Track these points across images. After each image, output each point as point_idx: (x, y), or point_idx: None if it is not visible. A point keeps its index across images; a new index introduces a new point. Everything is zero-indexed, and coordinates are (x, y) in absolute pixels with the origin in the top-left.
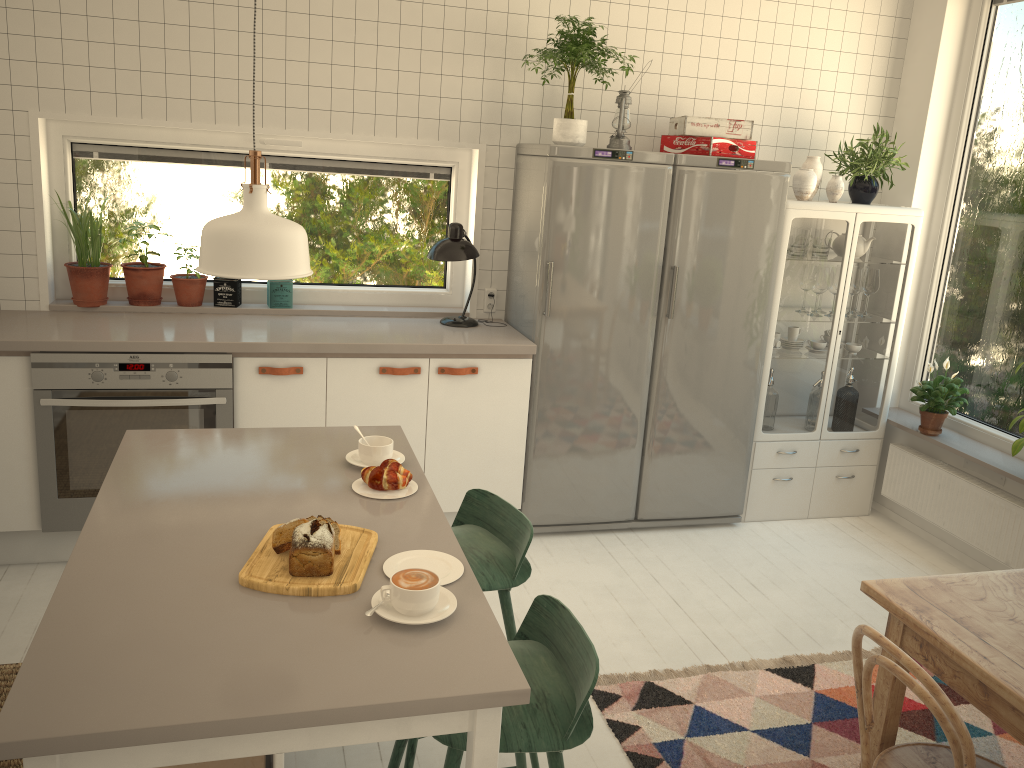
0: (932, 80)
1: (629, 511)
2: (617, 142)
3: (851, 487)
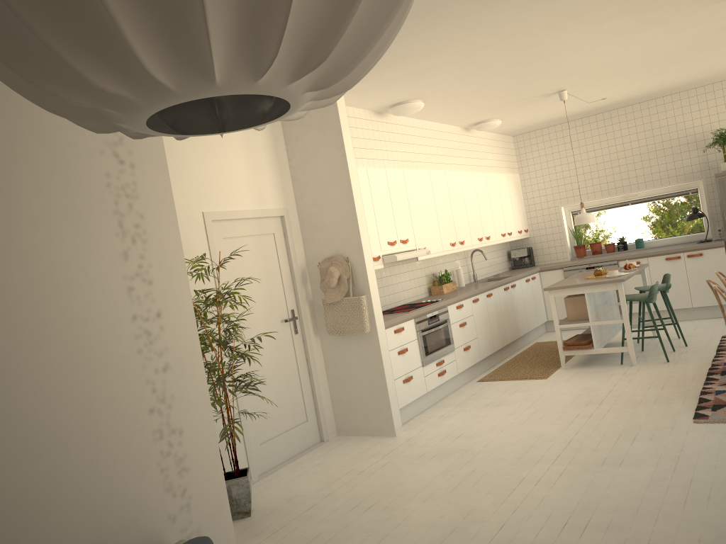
0: None
1: None
2: None
3: None
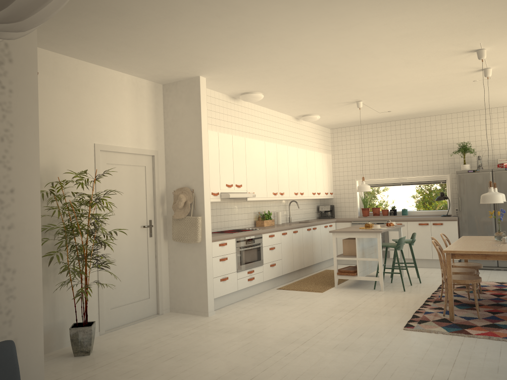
0: None
1: (494, 263)
2: (477, 168)
3: None
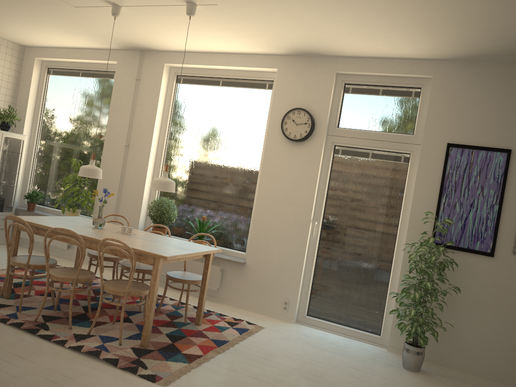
0: (29, 94)
1: None
2: None
3: (2, 233)
